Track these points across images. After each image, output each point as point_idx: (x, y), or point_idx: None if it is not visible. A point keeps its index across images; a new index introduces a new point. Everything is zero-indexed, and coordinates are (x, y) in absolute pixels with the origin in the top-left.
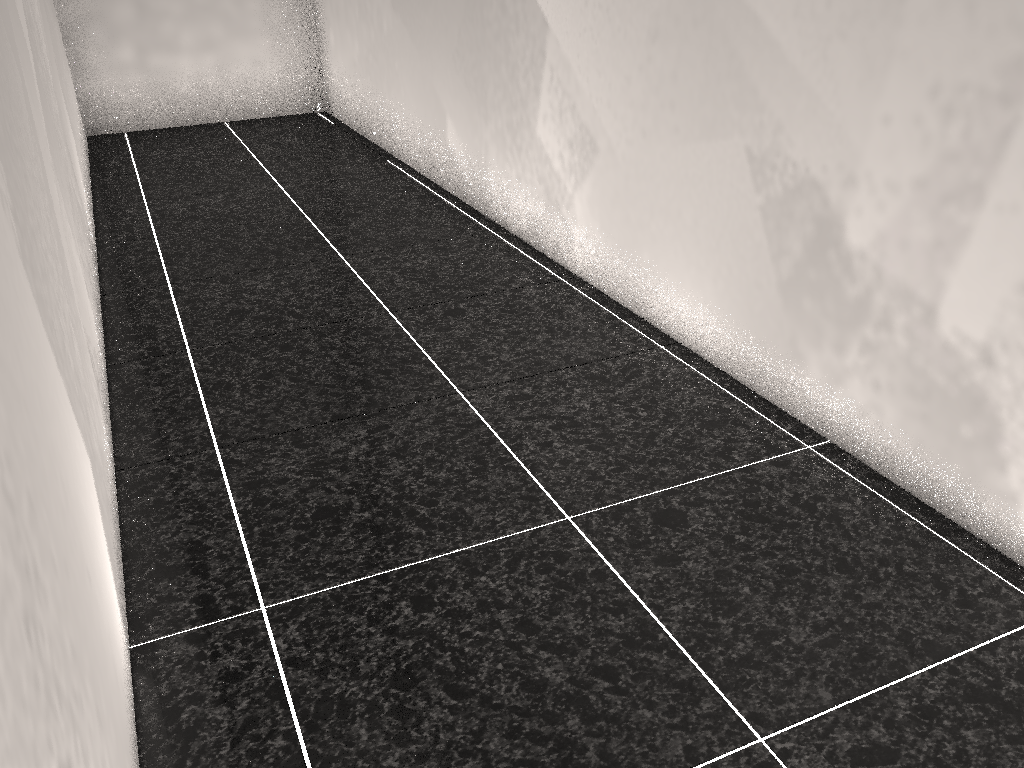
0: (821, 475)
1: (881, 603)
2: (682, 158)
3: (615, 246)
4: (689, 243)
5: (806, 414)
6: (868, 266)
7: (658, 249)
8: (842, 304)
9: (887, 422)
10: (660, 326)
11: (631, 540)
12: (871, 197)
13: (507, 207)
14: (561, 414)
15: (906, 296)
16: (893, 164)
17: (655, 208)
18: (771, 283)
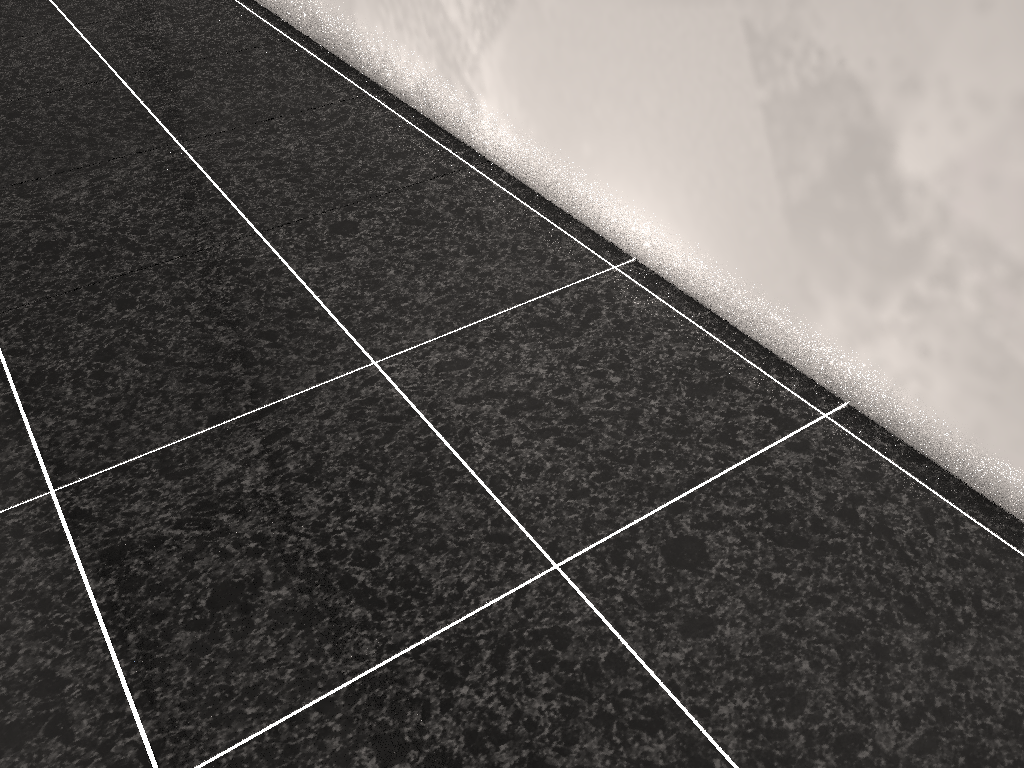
0: (851, 461)
1: (971, 667)
2: (643, 25)
3: (542, 129)
4: (651, 139)
5: (815, 368)
6: (928, 203)
7: (605, 141)
8: (882, 246)
9: (935, 395)
10: (607, 236)
11: (644, 597)
12: (944, 112)
13: (385, 61)
14: (513, 389)
15: (985, 249)
16: (987, 70)
17: (601, 87)
18: (774, 205)
